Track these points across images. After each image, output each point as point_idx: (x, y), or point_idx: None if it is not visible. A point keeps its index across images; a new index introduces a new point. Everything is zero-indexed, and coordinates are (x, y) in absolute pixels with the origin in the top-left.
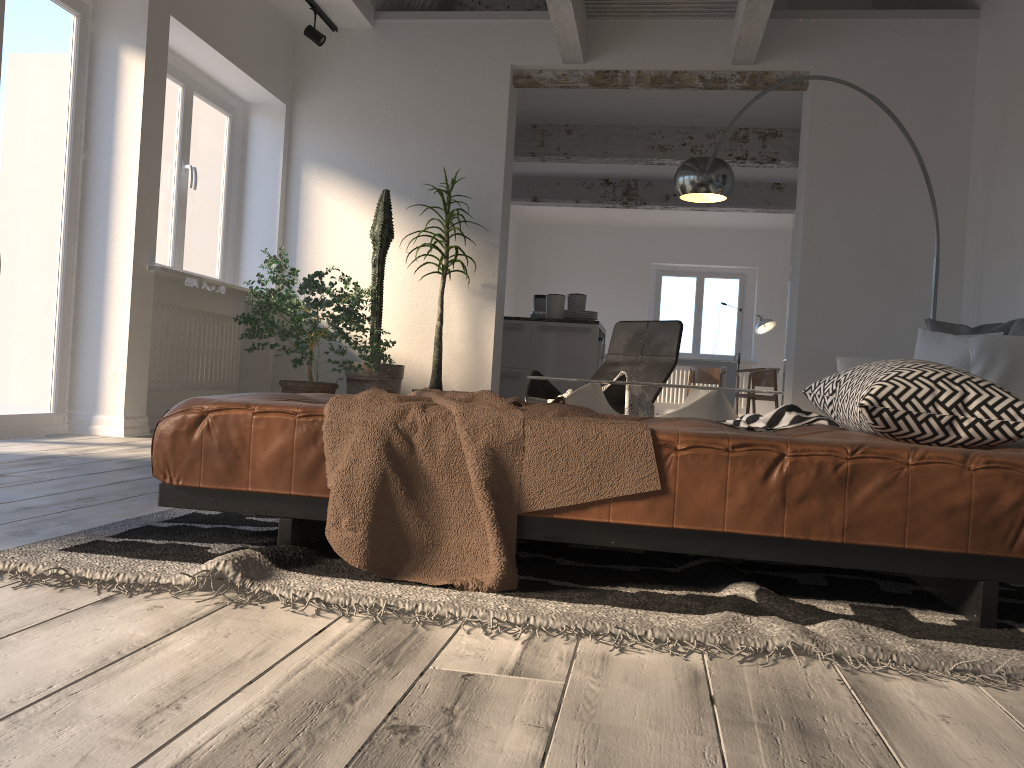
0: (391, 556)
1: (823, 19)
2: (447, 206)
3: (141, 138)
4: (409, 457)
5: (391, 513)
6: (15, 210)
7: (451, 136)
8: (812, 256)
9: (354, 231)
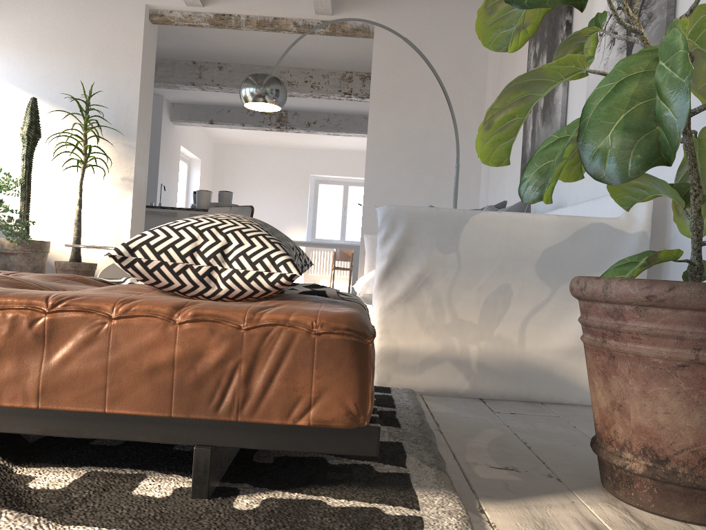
0: None
1: None
2: (85, 113)
3: None
4: None
5: None
6: None
7: (97, 58)
8: (374, 162)
9: (16, 132)
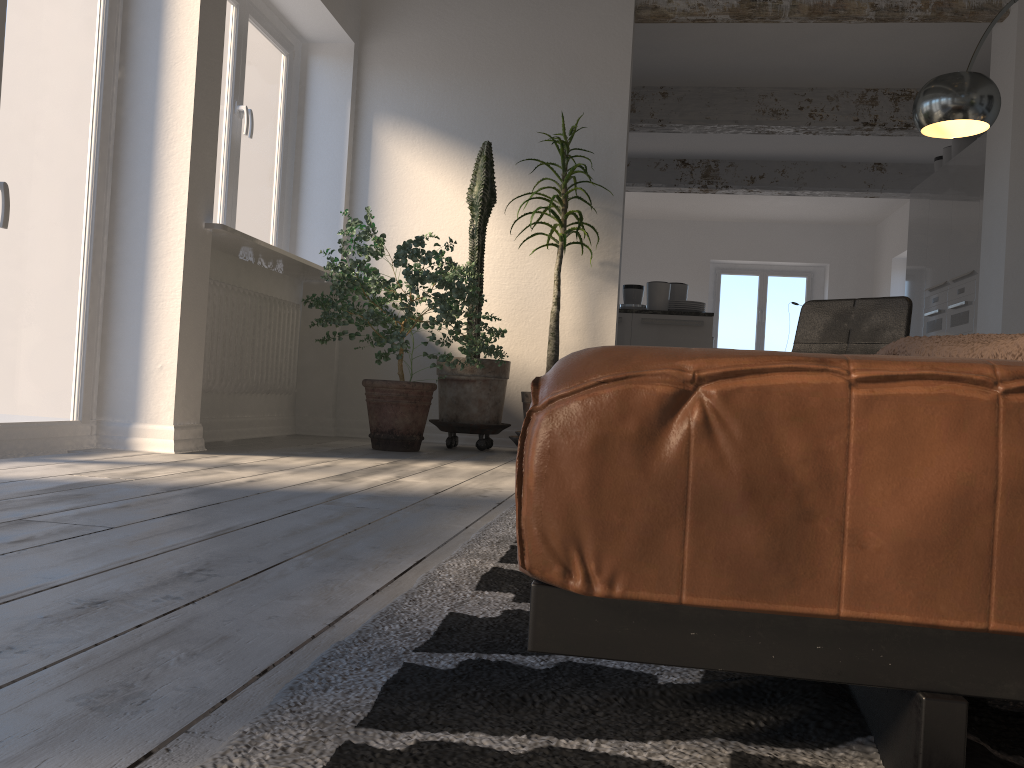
0: None
1: None
2: (565, 161)
3: (198, 48)
4: None
5: None
6: (29, 134)
7: (560, 80)
8: (1021, 223)
9: (439, 198)
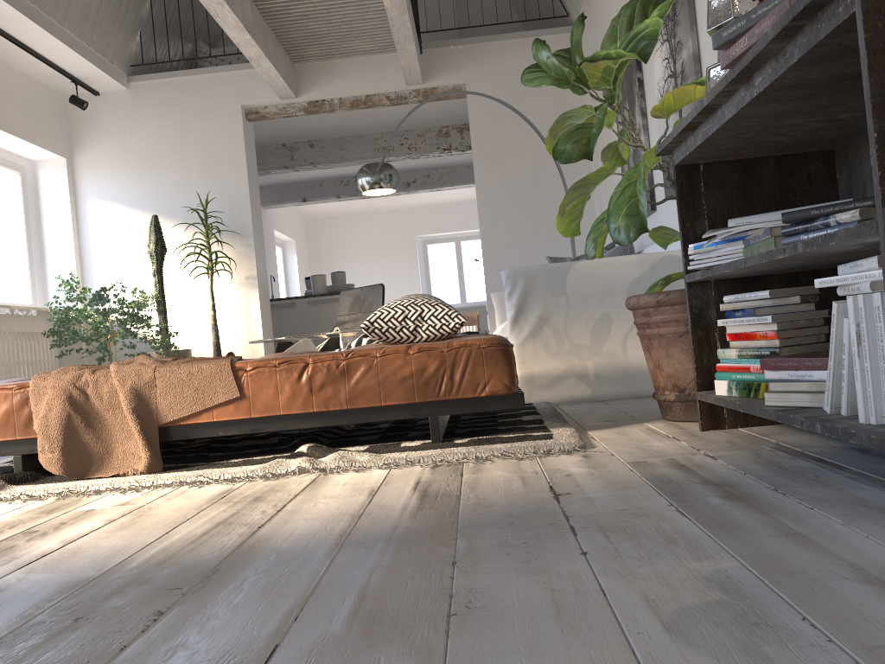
0: (81, 464)
1: (468, 44)
2: (205, 221)
3: None
4: (86, 403)
5: (77, 438)
6: None
7: (203, 166)
8: (488, 220)
9: (138, 250)
